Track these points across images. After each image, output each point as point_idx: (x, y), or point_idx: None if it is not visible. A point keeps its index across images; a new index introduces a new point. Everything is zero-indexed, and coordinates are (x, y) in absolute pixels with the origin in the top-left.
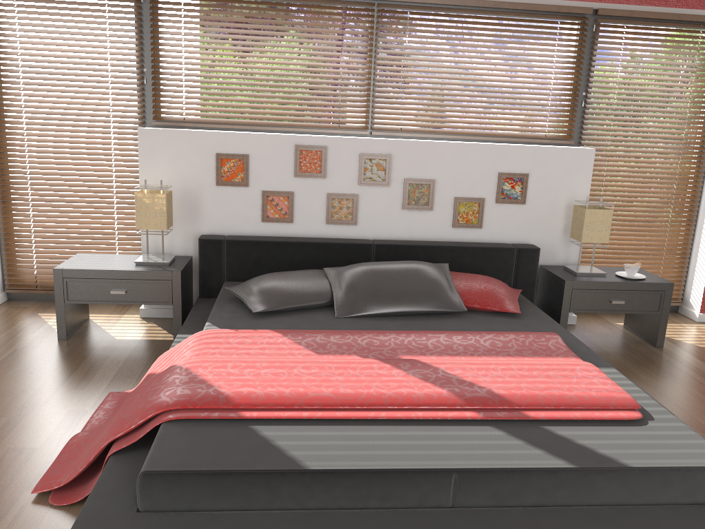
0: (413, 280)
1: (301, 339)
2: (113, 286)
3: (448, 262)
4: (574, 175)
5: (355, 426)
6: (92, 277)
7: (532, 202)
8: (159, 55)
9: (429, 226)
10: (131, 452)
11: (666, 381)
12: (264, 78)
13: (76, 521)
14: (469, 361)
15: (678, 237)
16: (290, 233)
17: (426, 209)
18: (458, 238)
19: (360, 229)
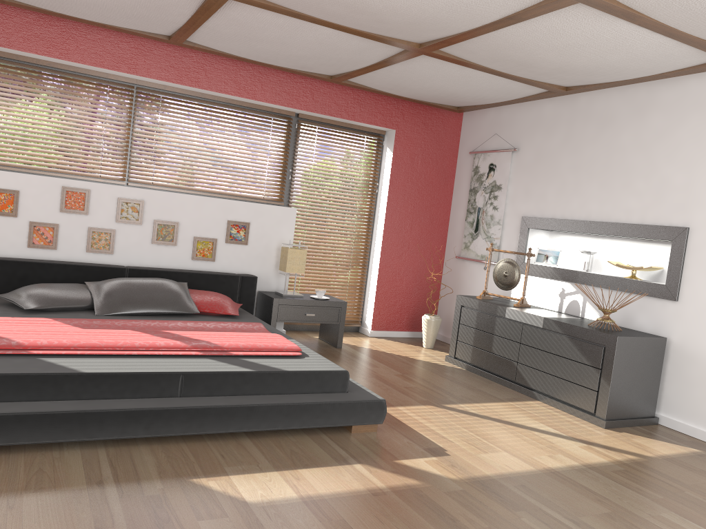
0: (159, 290)
1: (69, 322)
2: None
3: (188, 284)
4: (282, 226)
5: (115, 358)
6: None
7: (253, 244)
8: None
9: (173, 258)
10: None
11: (337, 363)
12: (36, 132)
13: None
14: (197, 332)
15: (357, 277)
16: (53, 258)
17: (171, 244)
18: (197, 268)
19: (116, 257)
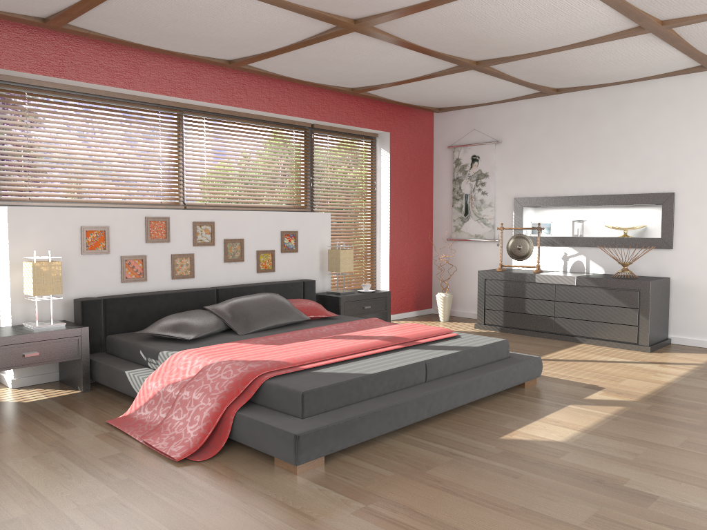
0: (275, 303)
1: (254, 342)
2: (25, 349)
3: None
4: (321, 230)
5: (358, 361)
6: (5, 344)
7: (301, 250)
8: (4, 141)
9: (242, 274)
10: (244, 408)
11: None
12: (101, 164)
13: (282, 428)
14: (362, 331)
15: (367, 269)
16: (144, 290)
17: (240, 261)
18: (261, 280)
19: (196, 280)
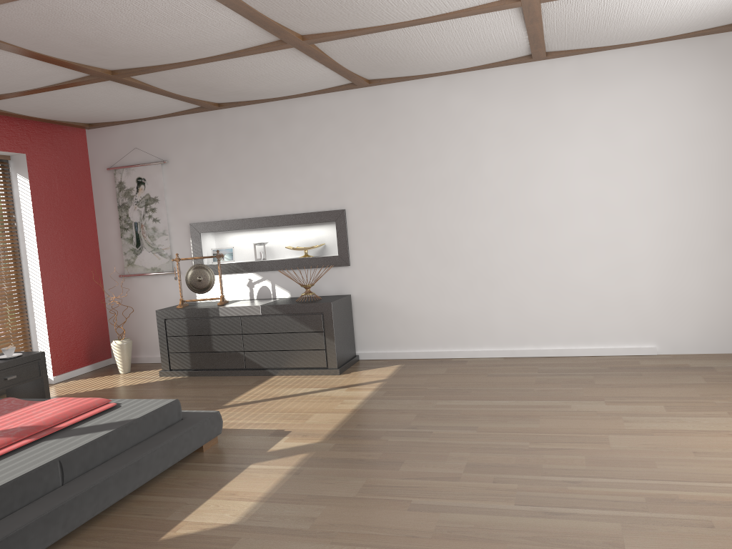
0: None
1: None
2: None
3: None
4: None
5: None
6: None
7: None
8: None
9: None
10: None
11: None
12: None
13: None
14: None
15: (17, 325)
16: None
17: None
18: None
19: None
